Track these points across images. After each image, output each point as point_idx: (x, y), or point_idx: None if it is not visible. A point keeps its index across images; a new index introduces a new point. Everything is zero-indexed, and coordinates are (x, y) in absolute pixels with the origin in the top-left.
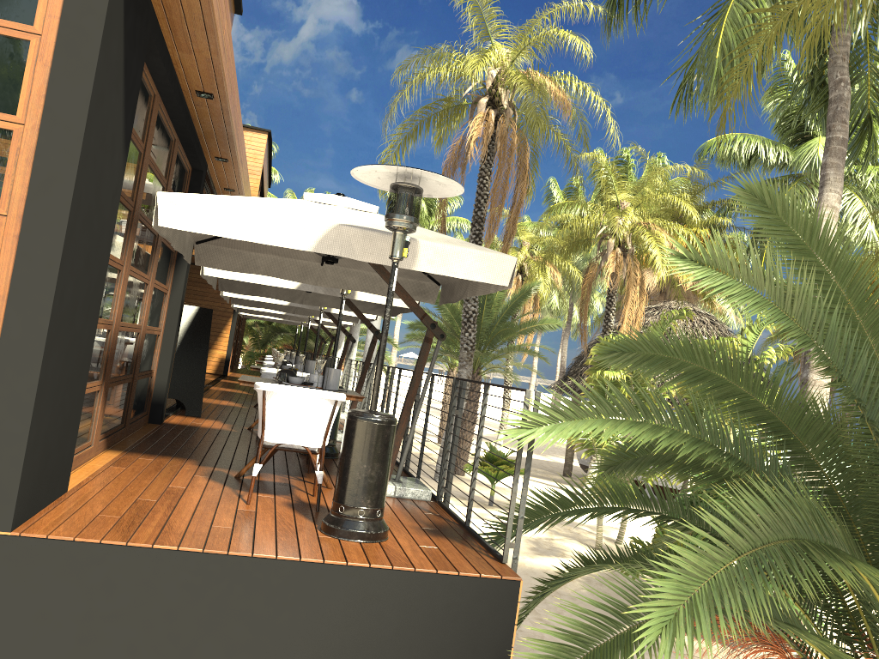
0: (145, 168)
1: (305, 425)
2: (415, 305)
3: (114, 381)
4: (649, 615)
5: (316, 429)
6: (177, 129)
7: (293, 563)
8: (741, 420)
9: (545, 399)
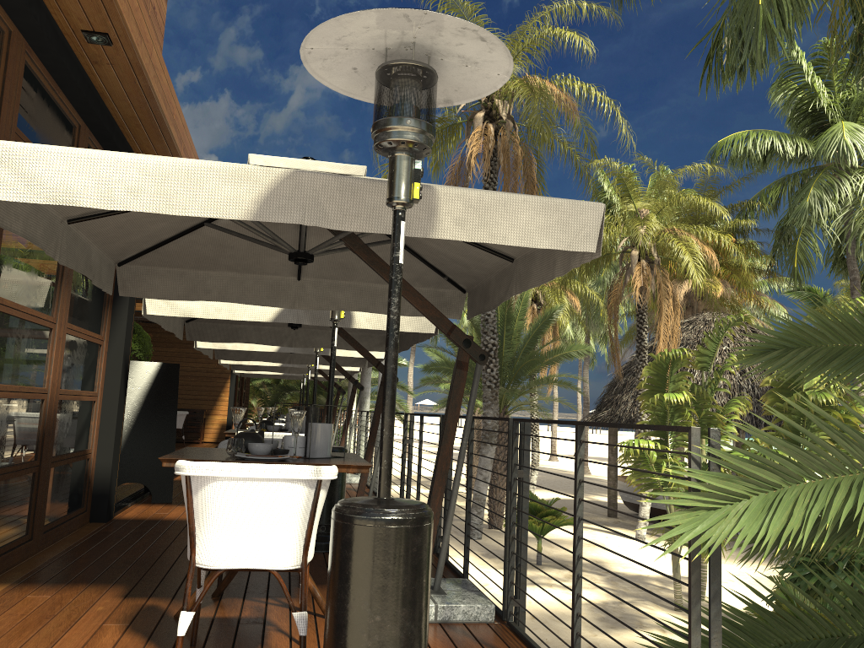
0: None
1: (266, 531)
2: (436, 315)
3: None
4: None
5: (287, 536)
6: (77, 107)
7: None
8: None
9: (566, 433)
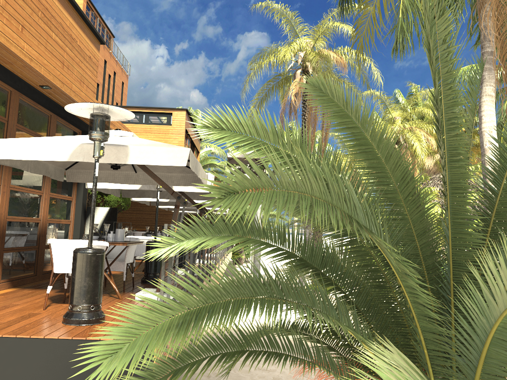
0: (11, 131)
1: None
2: (167, 187)
3: (11, 249)
4: (92, 350)
5: None
6: (48, 109)
7: (12, 338)
8: (325, 230)
9: None
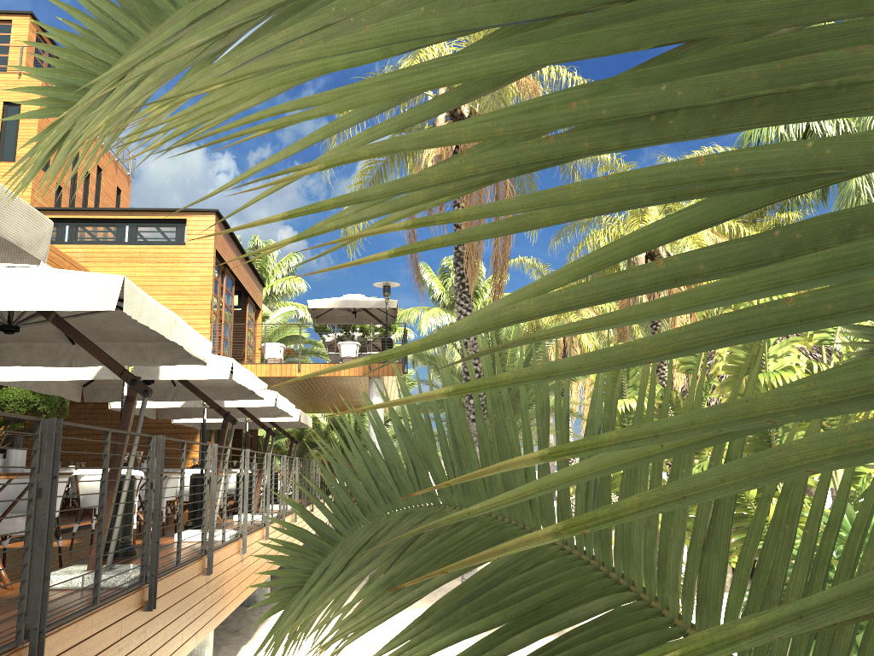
0: None
1: None
2: None
3: None
4: None
5: None
6: None
7: None
8: None
9: None
